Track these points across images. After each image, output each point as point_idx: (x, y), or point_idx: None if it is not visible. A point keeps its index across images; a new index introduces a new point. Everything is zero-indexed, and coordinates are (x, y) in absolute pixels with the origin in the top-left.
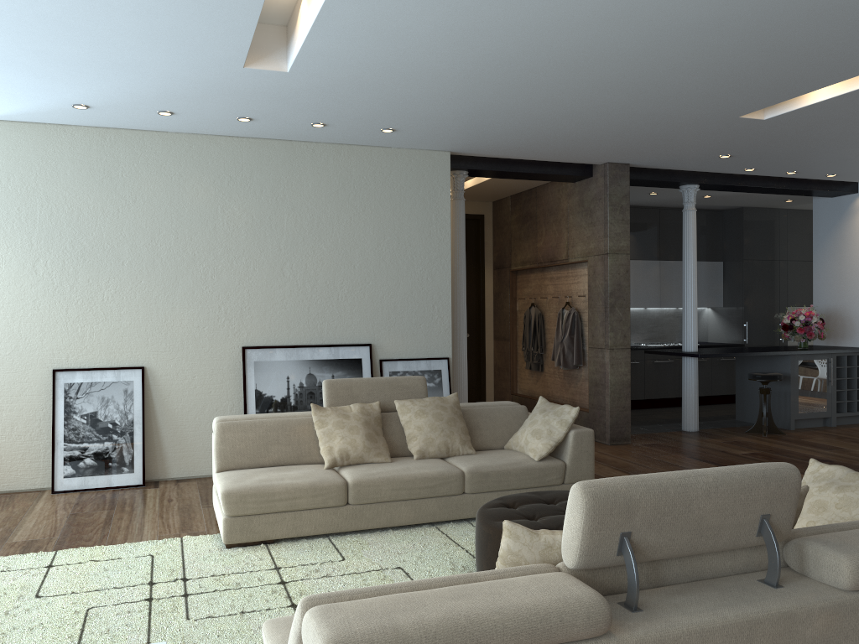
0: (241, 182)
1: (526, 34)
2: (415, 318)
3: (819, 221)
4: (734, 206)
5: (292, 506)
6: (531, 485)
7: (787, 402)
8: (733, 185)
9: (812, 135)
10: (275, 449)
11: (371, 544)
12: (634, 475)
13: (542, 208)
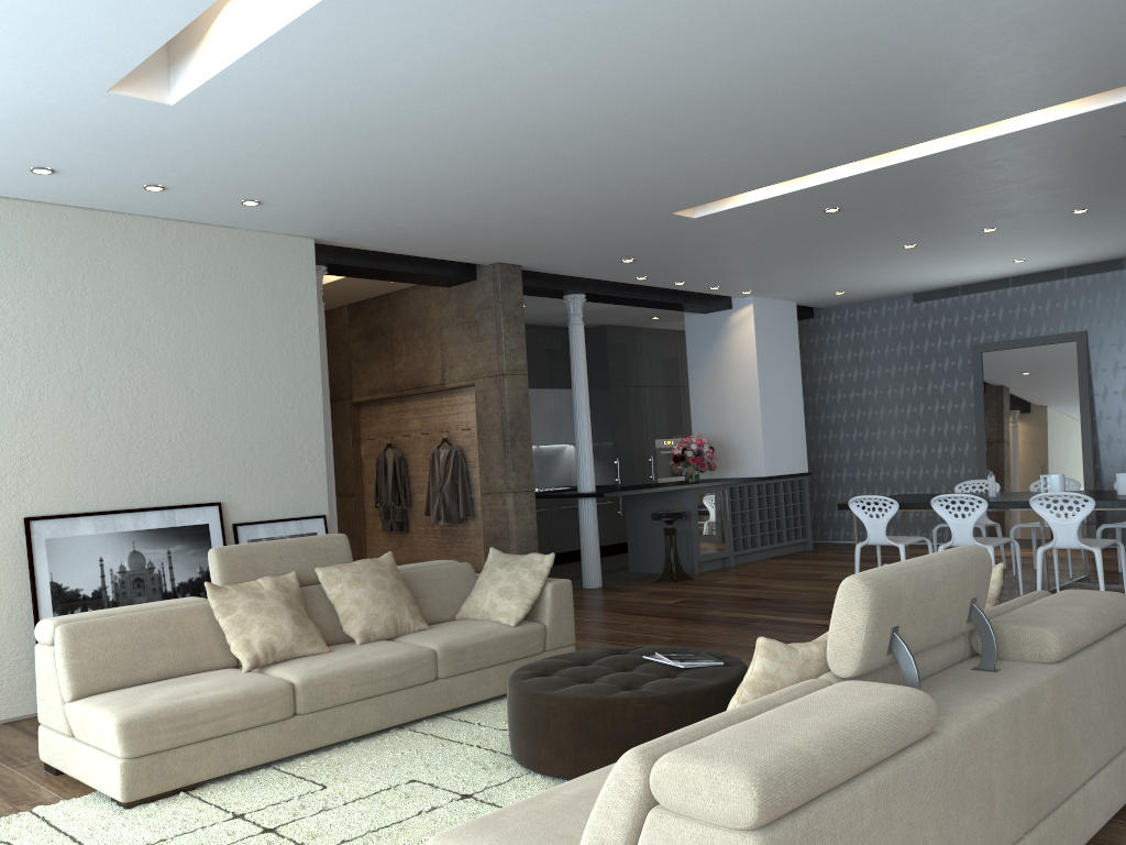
0: (15, 266)
1: (521, 90)
2: (279, 463)
3: (693, 340)
4: (596, 324)
5: (222, 728)
6: (512, 657)
7: (689, 543)
8: (620, 296)
9: (727, 239)
10: (159, 654)
11: (343, 763)
12: (887, 565)
13: (400, 320)
